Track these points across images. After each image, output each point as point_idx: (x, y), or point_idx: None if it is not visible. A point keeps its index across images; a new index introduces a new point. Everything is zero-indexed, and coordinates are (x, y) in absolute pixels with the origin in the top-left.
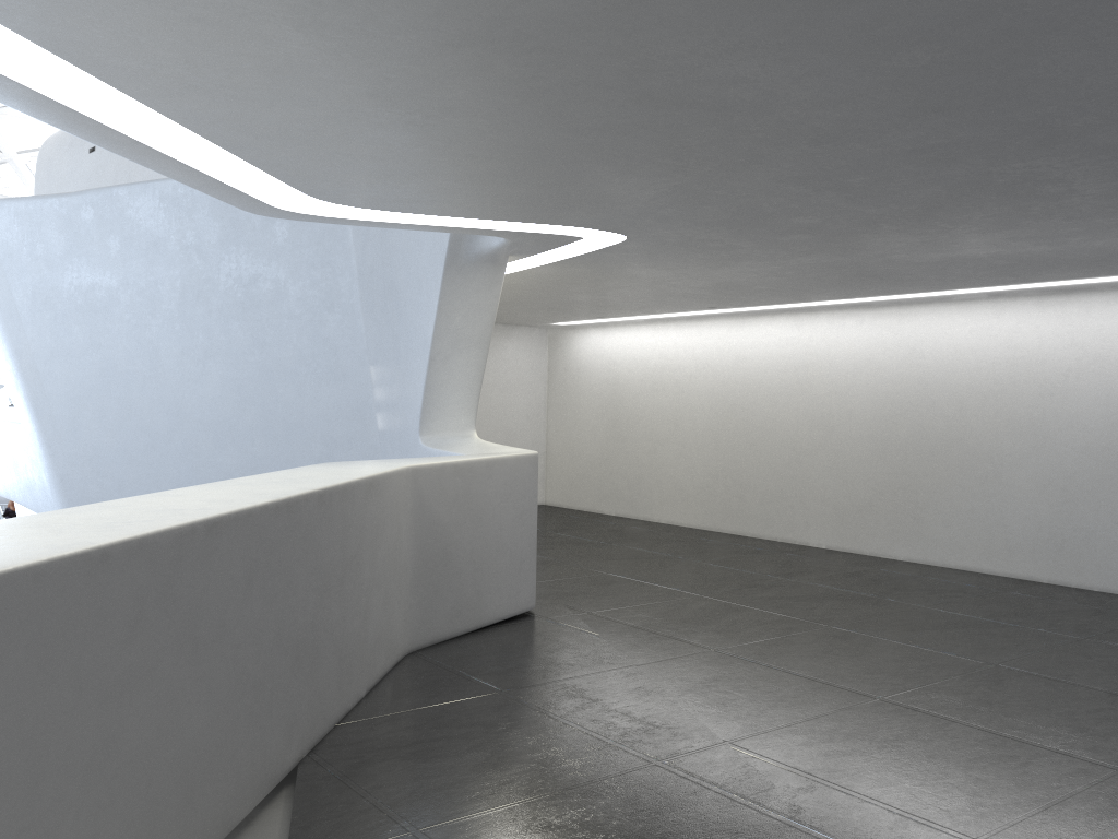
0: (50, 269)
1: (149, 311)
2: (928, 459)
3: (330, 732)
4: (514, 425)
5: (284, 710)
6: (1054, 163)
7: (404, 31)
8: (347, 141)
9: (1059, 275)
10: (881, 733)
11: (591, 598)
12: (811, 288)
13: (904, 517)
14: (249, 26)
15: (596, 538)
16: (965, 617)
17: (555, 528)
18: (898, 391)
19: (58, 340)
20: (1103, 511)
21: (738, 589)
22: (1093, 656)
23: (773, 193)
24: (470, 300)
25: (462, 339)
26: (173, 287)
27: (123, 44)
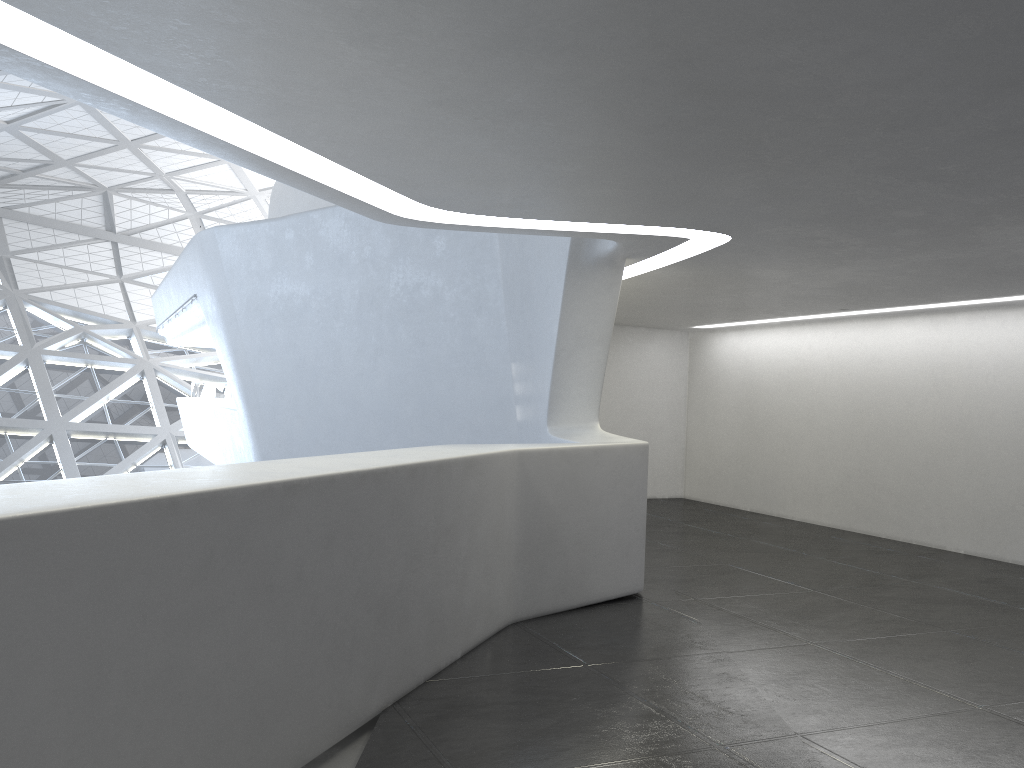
0: (261, 281)
1: (333, 316)
2: None
3: (418, 687)
4: (655, 422)
5: (366, 661)
6: None
7: (442, 37)
8: (434, 149)
9: None
10: (973, 743)
11: (701, 585)
12: (941, 288)
13: None
14: (310, 44)
15: (724, 530)
16: None
17: (686, 519)
18: None
19: (264, 340)
20: None
21: (856, 587)
22: None
23: (864, 186)
24: (590, 301)
25: (584, 336)
26: (352, 295)
27: (217, 68)
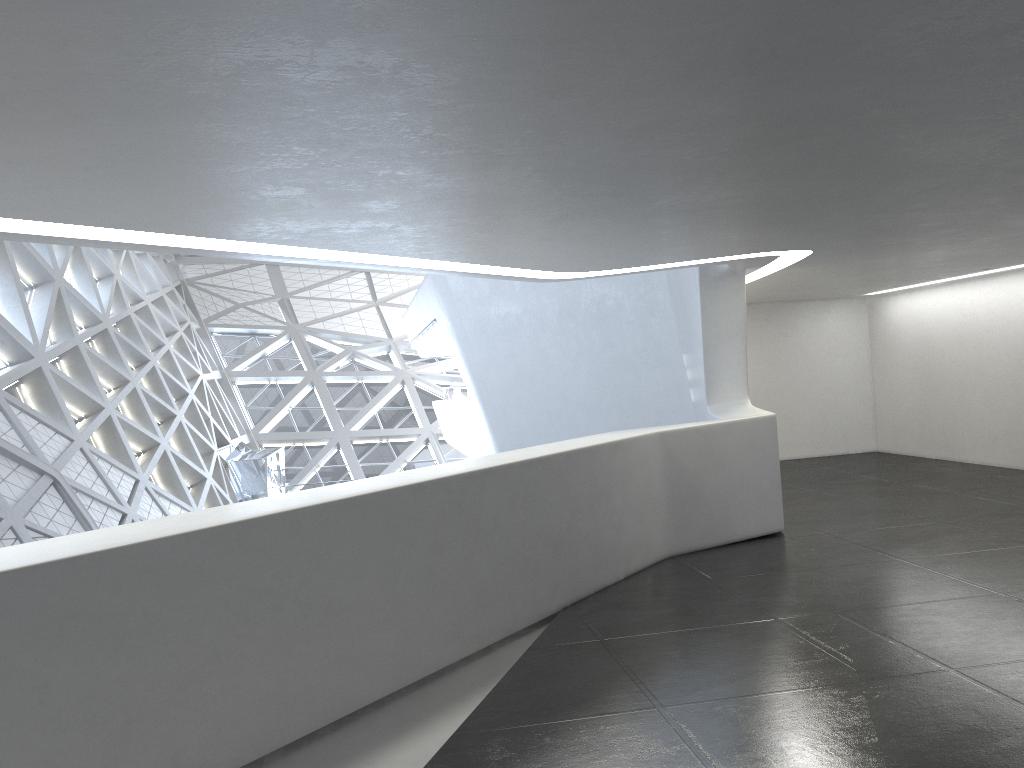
0: (482, 305)
1: (540, 328)
2: None
3: (589, 595)
4: (840, 384)
5: (547, 576)
6: None
7: (527, 223)
8: (552, 253)
9: None
10: (968, 613)
11: (838, 524)
12: None
13: None
14: (460, 235)
15: (894, 478)
16: None
17: (865, 471)
18: None
19: (490, 353)
20: None
21: (979, 517)
22: None
23: (871, 219)
24: (723, 305)
25: (724, 332)
26: (553, 310)
27: (416, 249)
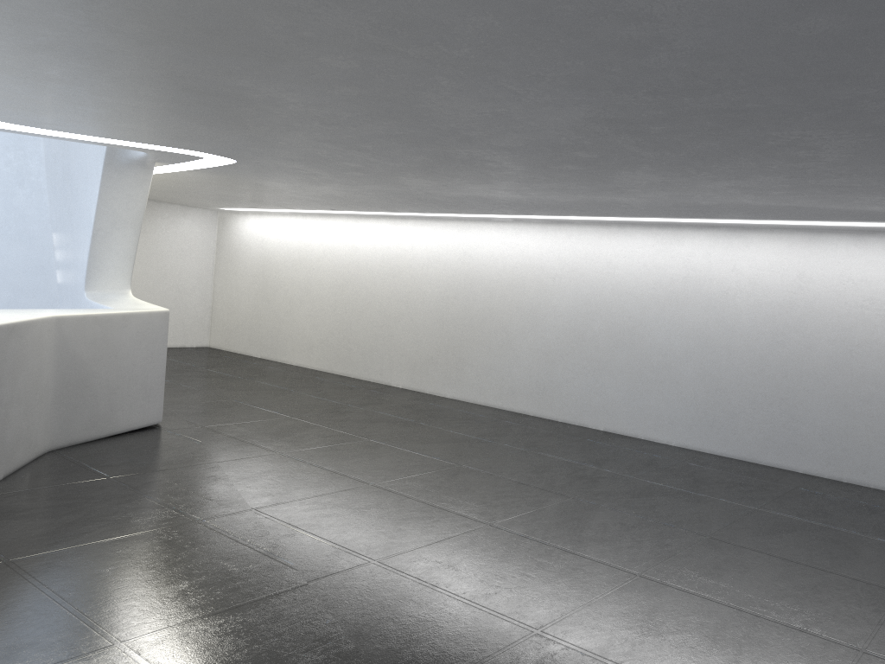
0: None
1: None
2: (469, 329)
3: None
4: (187, 284)
5: None
6: (481, 152)
7: None
8: None
9: (545, 213)
10: (358, 504)
11: (209, 416)
12: (392, 204)
13: (452, 368)
14: None
15: (236, 374)
16: (463, 436)
17: (208, 365)
18: (454, 281)
19: None
20: (567, 370)
21: (321, 413)
22: (525, 461)
23: (319, 147)
24: (125, 193)
25: (119, 220)
26: None
27: None
